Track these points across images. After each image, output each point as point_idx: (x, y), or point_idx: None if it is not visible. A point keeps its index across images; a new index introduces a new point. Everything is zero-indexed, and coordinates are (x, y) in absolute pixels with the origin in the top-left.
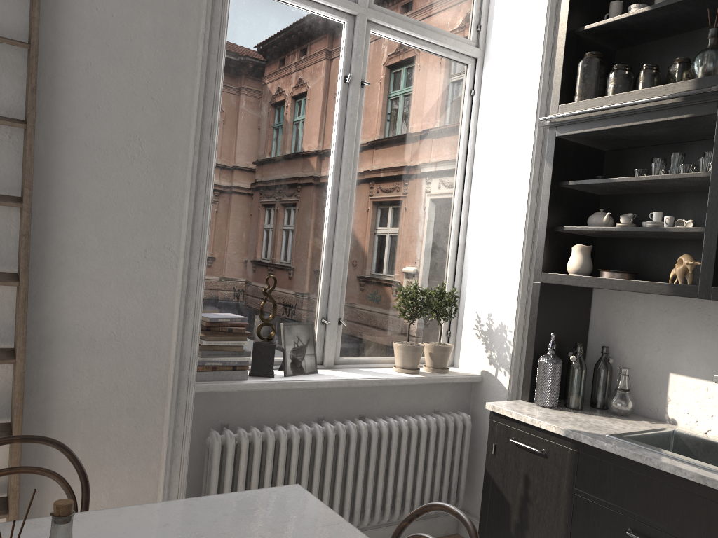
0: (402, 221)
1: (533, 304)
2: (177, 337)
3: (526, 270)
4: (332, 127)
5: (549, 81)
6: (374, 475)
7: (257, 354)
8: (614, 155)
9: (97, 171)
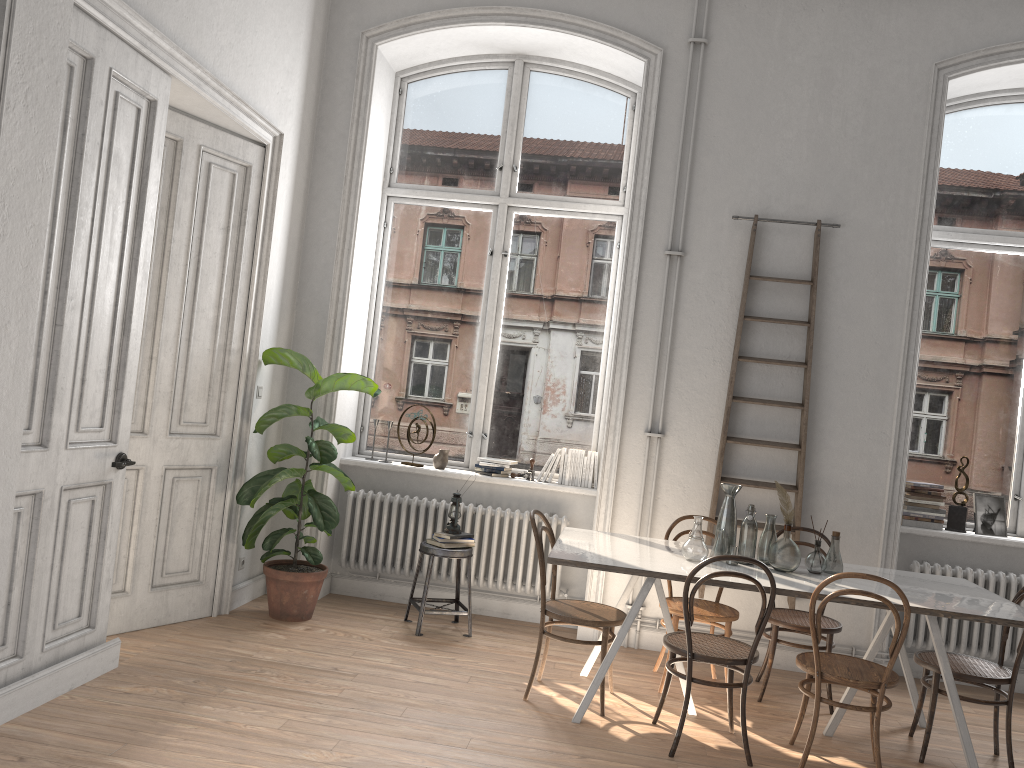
0: None
1: None
2: (889, 489)
3: None
4: (1023, 340)
5: None
6: None
7: (951, 514)
8: None
9: (841, 387)
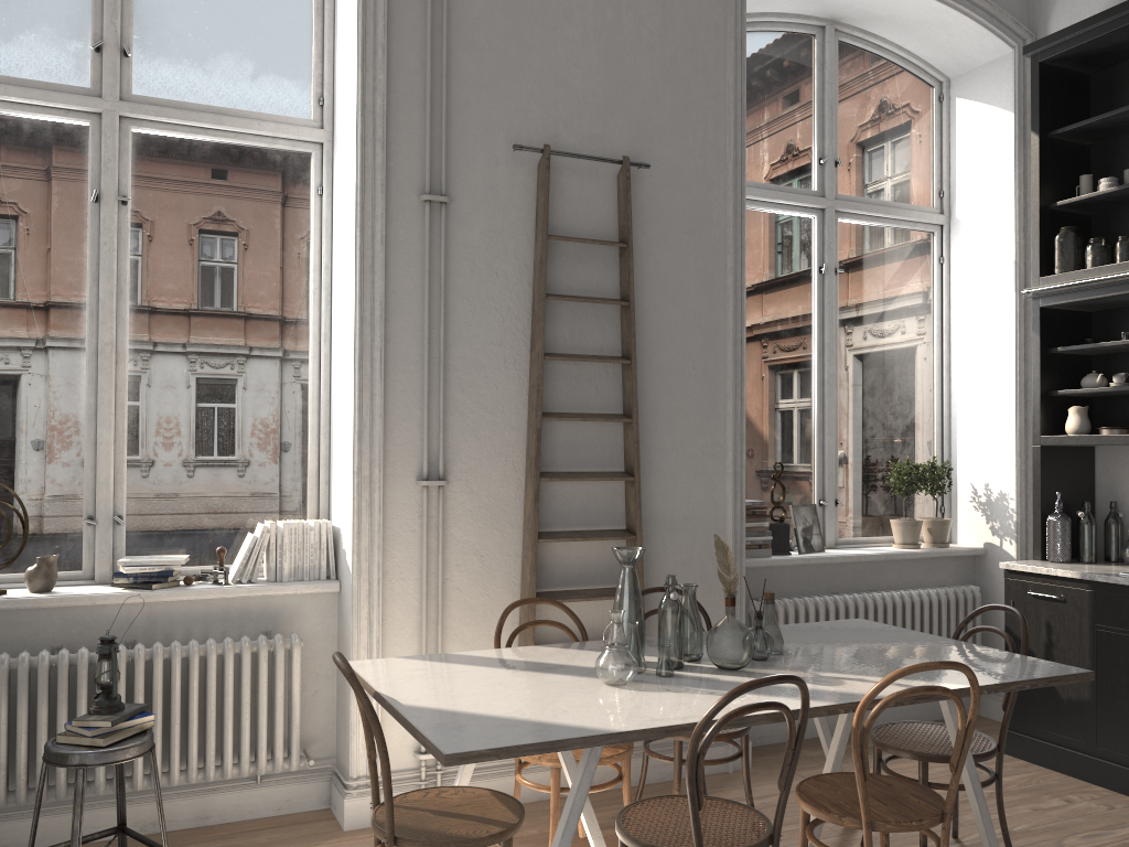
0: (884, 398)
1: (1034, 467)
2: (732, 515)
3: (1021, 435)
4: (811, 317)
5: (1024, 245)
6: None
7: (774, 535)
8: (1101, 315)
9: (666, 387)
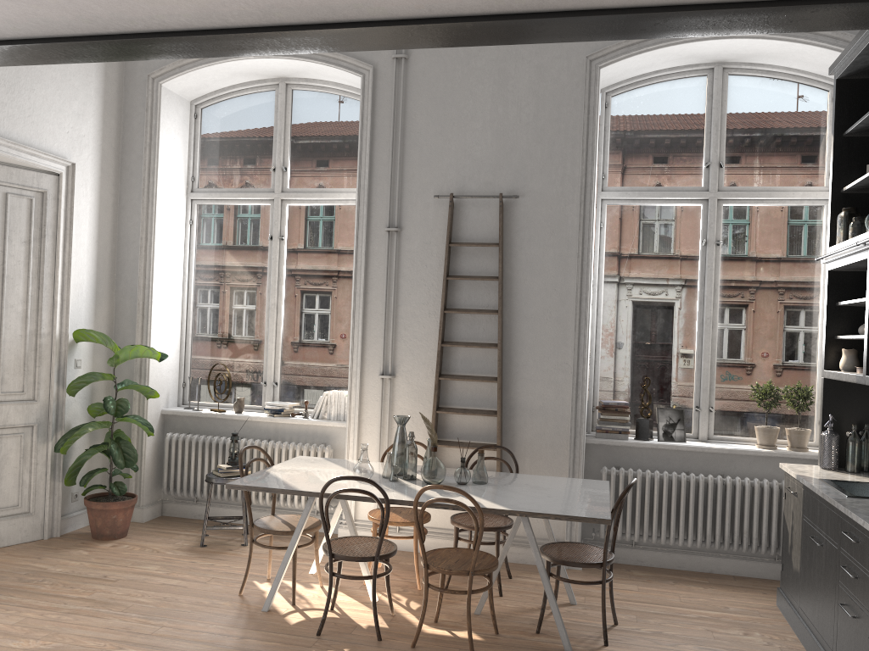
0: (765, 335)
1: (821, 394)
2: (571, 409)
3: None
4: (695, 276)
5: None
6: (720, 513)
7: (638, 426)
8: None
9: (530, 328)
